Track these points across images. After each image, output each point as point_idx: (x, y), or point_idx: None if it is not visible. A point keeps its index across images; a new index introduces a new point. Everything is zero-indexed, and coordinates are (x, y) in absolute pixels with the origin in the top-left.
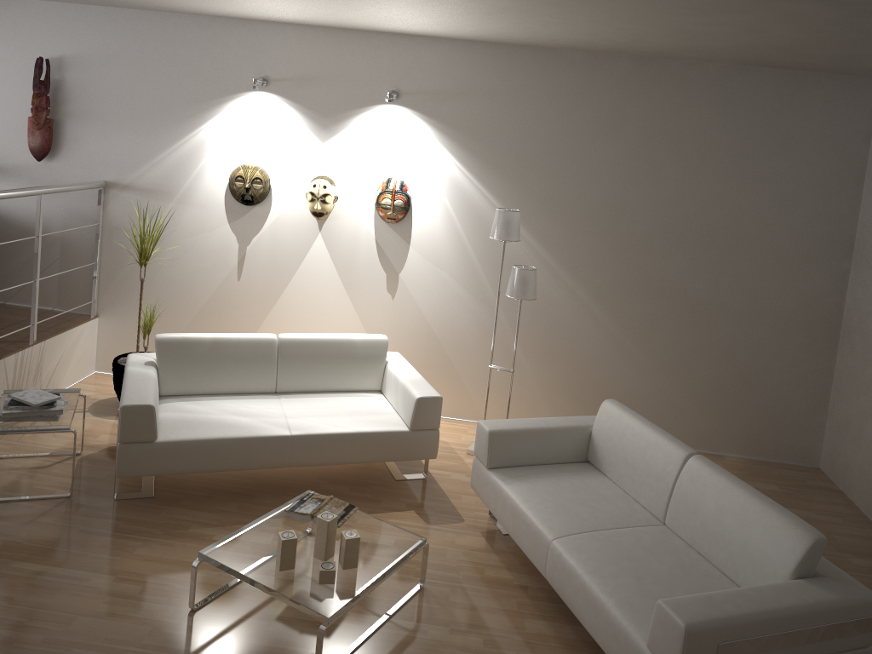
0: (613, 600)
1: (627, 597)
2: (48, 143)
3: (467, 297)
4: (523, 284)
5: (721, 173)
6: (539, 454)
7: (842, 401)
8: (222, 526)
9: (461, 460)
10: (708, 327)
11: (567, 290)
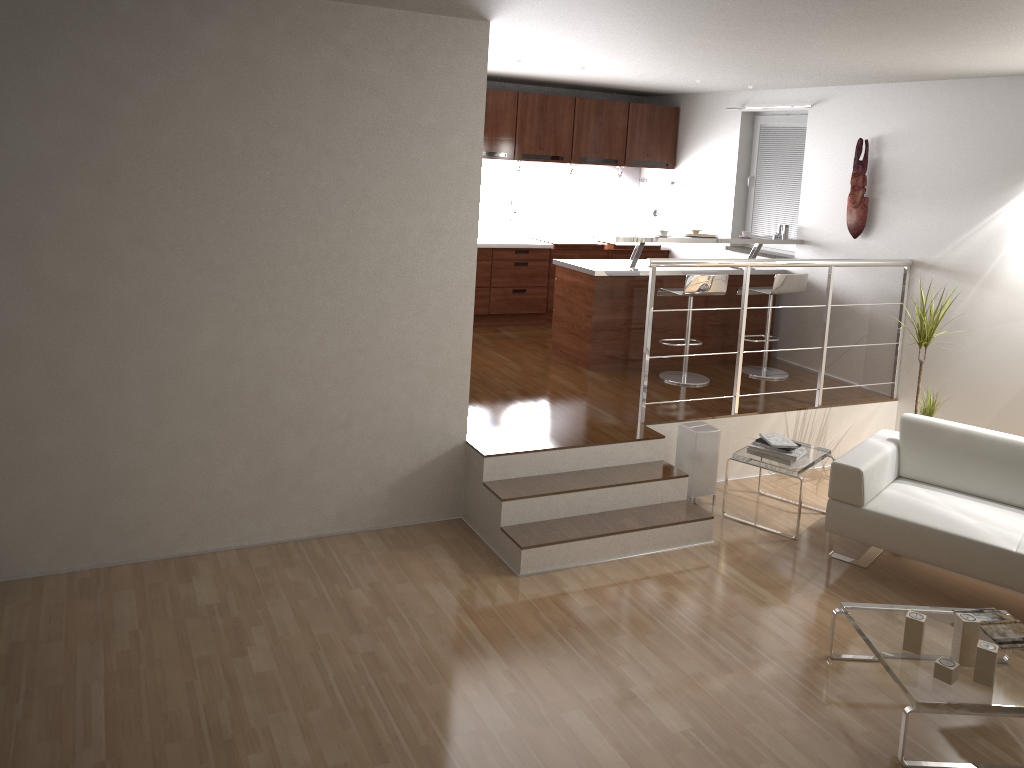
0: None
1: None
2: (861, 221)
3: None
4: None
5: None
6: None
7: None
8: None
9: None
10: None
11: None
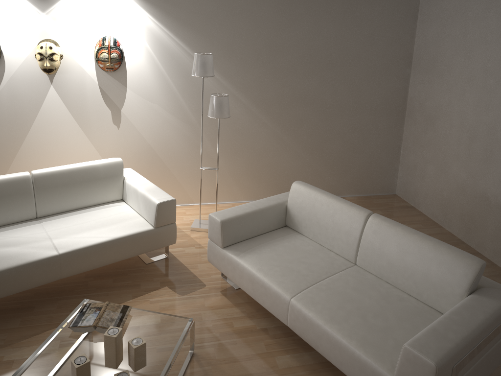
0: (354, 341)
1: (362, 336)
2: None
3: (174, 120)
4: (221, 107)
5: (336, 18)
6: (256, 229)
7: (410, 154)
8: (10, 345)
9: (188, 236)
10: (333, 120)
11: (243, 107)
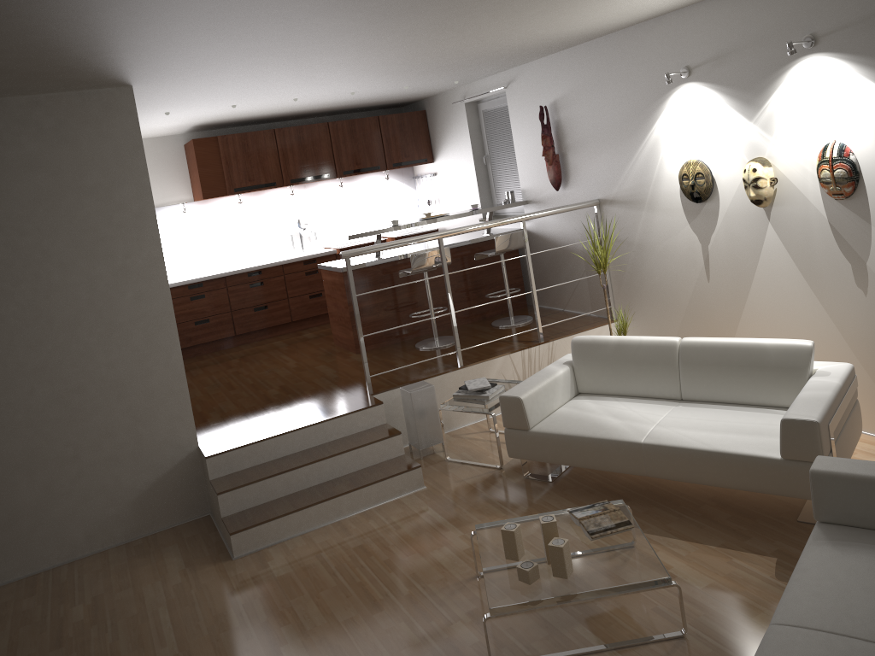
0: None
1: None
2: (557, 175)
3: None
4: None
5: None
6: None
7: None
8: None
9: None
10: None
11: None
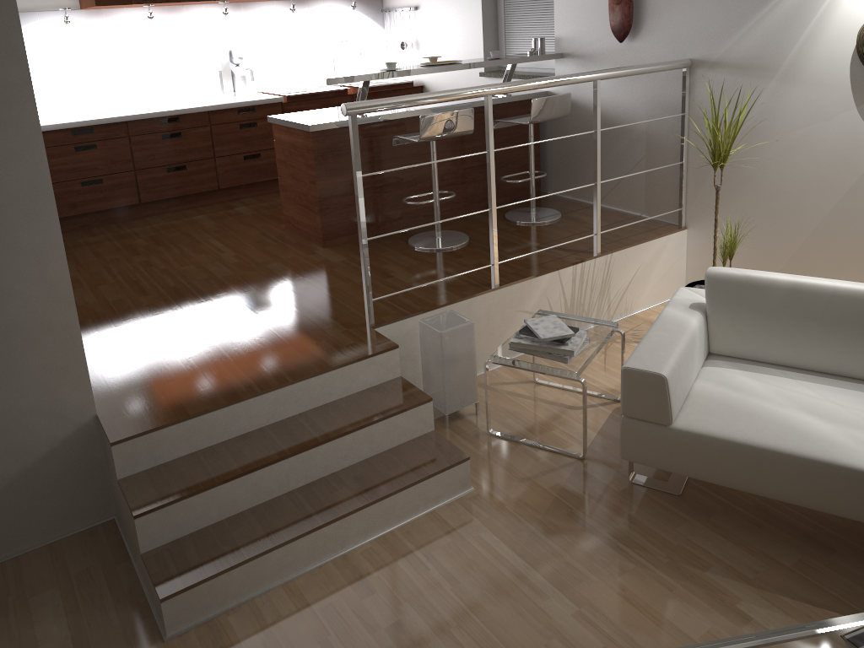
0: None
1: None
2: (627, 19)
3: None
4: None
5: None
6: None
7: None
8: (759, 588)
9: None
10: None
11: None
